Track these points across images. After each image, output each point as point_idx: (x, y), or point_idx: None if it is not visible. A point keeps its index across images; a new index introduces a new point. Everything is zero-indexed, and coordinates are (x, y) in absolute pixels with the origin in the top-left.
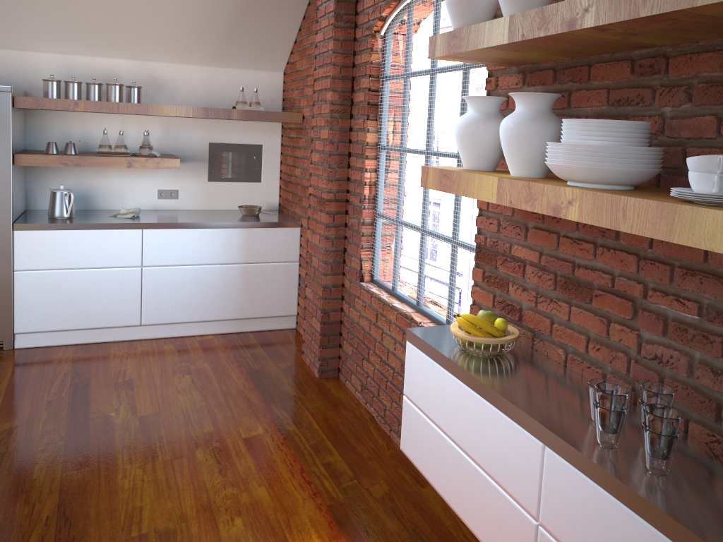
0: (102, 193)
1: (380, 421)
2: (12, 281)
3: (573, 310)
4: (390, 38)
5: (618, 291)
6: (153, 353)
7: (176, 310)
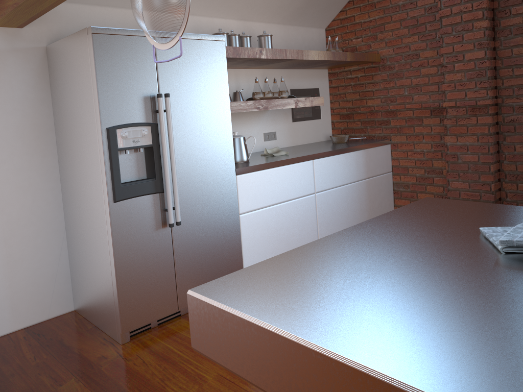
0: None
1: None
2: (239, 225)
3: None
4: None
5: None
6: None
7: (336, 226)
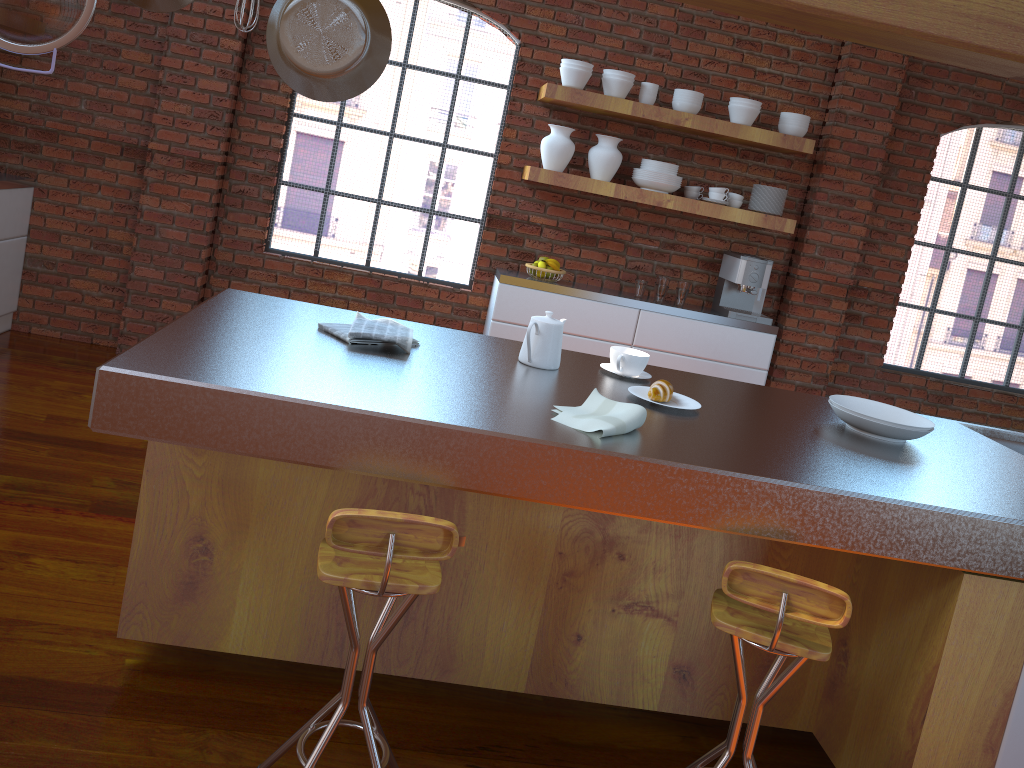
0: None
1: None
2: None
3: (583, 251)
4: None
5: (613, 239)
6: None
7: None
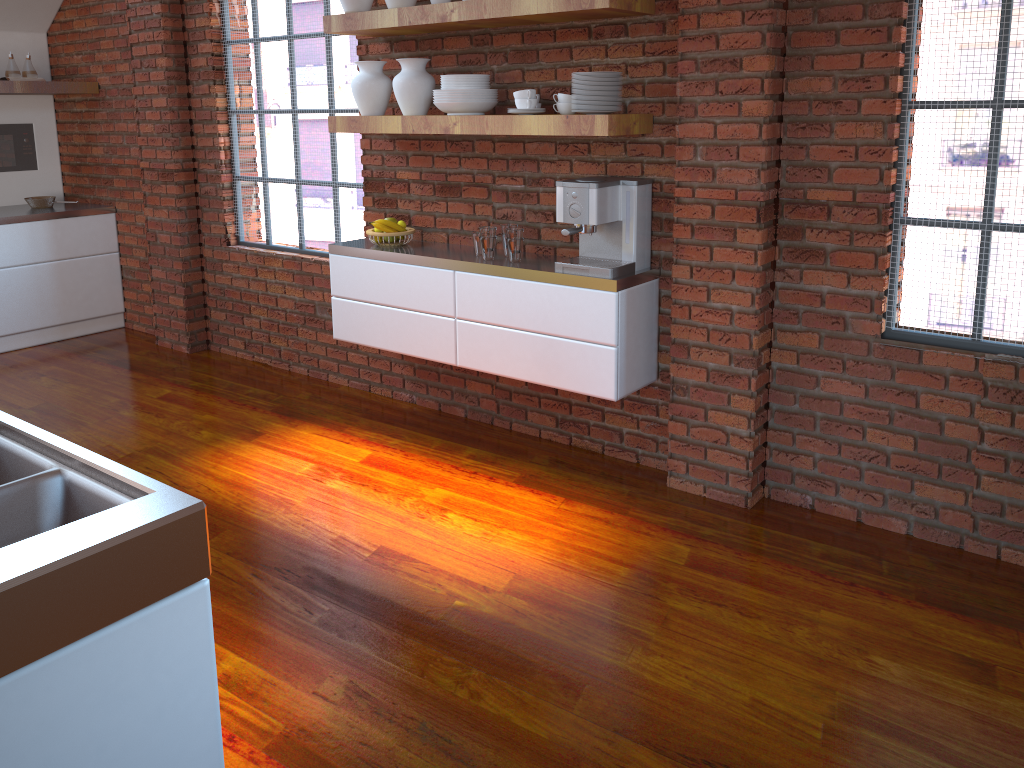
0: None
1: (275, 364)
2: None
3: (450, 204)
4: (227, 3)
5: (477, 184)
6: None
7: None
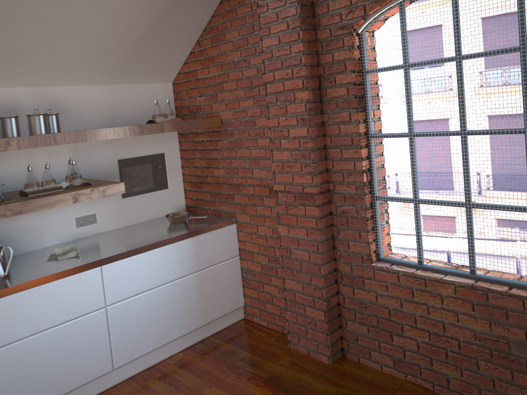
0: (17, 236)
1: (440, 391)
2: None
3: None
4: (364, 35)
5: None
6: None
7: (144, 340)
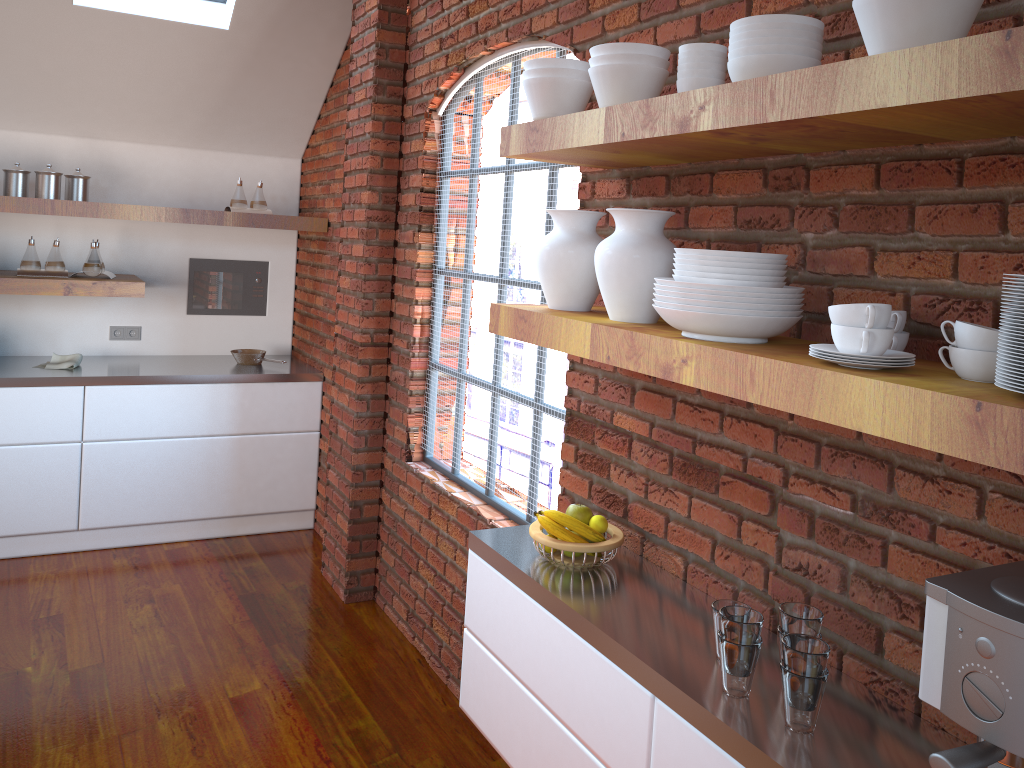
0: (24, 331)
1: (433, 664)
2: None
3: (695, 502)
4: (451, 120)
5: (751, 477)
6: (96, 573)
7: (133, 505)
